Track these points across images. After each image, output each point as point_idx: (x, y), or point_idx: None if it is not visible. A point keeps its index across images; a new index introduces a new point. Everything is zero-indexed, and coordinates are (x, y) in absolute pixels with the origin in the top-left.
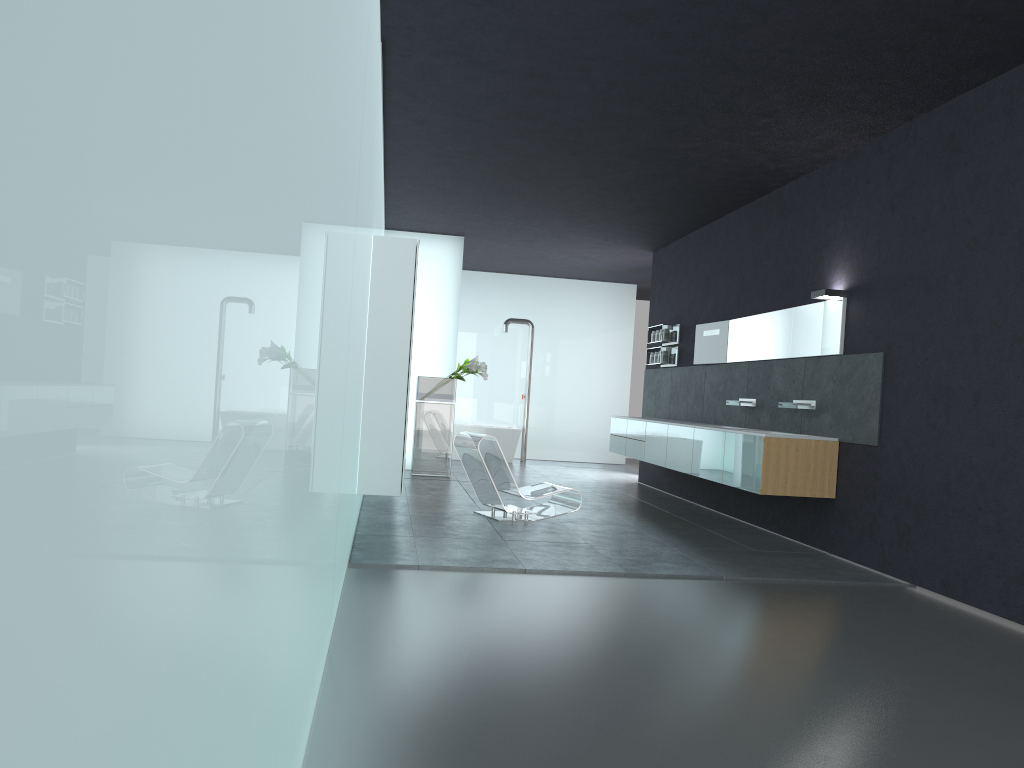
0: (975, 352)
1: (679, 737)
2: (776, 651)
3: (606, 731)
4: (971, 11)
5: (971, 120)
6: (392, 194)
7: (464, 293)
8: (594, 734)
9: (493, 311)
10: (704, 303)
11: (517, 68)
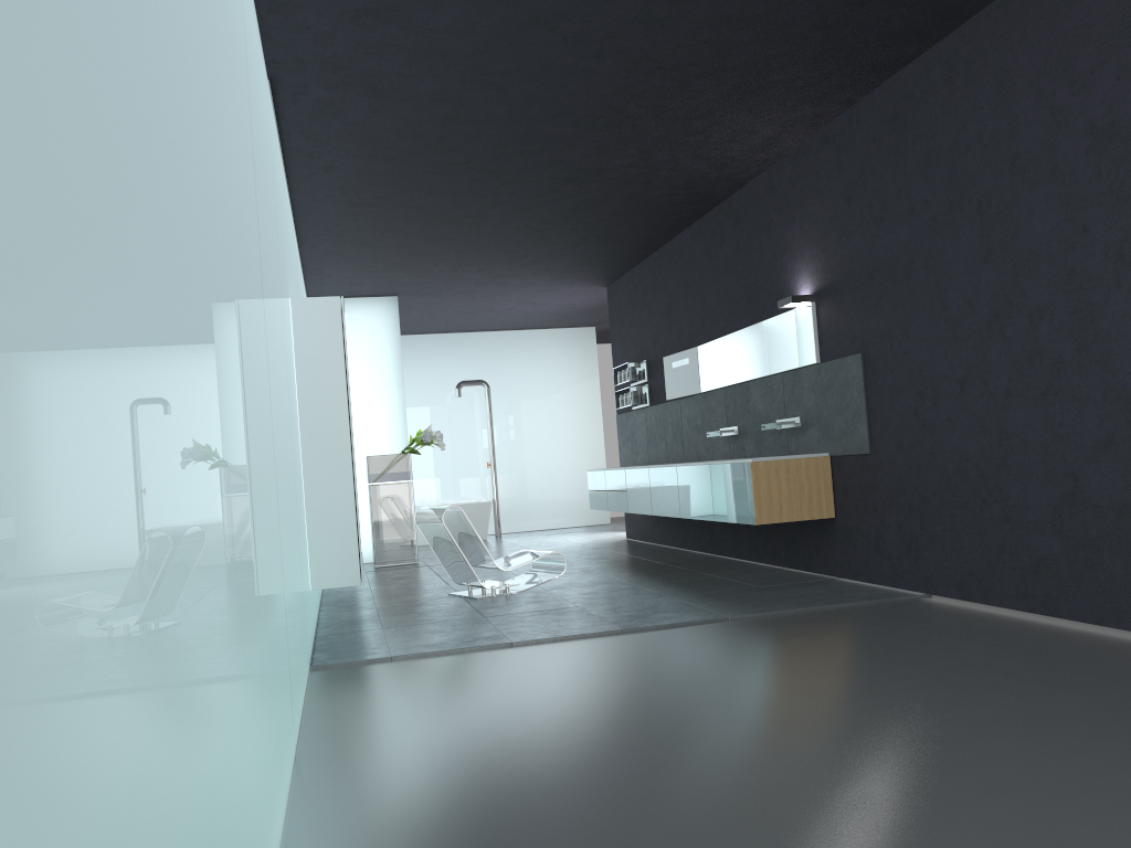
0: (953, 337)
1: (699, 783)
2: (793, 681)
3: (618, 791)
4: None
5: (912, 96)
6: (309, 257)
7: (407, 360)
8: (605, 796)
9: (442, 376)
10: (668, 333)
11: (425, 94)
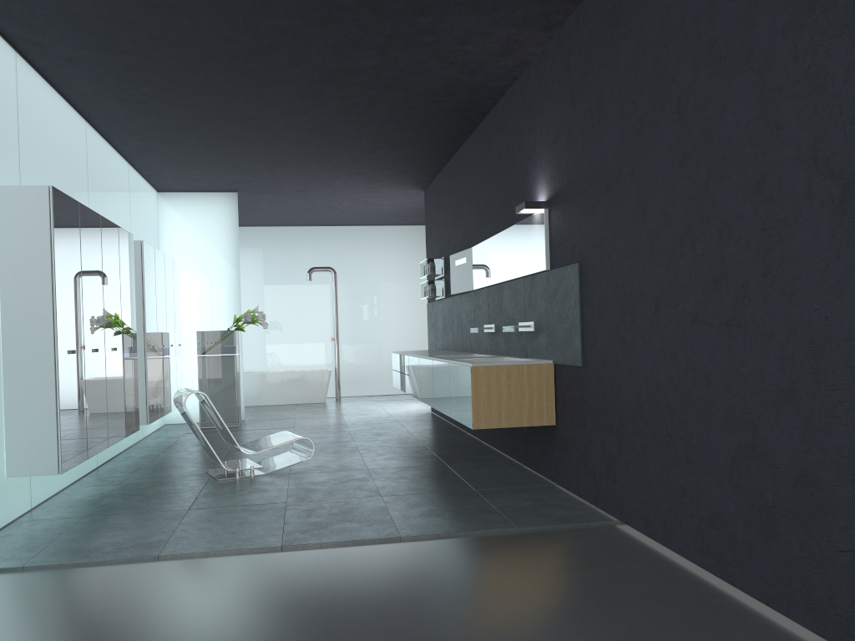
0: (651, 251)
1: None
2: None
3: None
4: None
5: None
6: (128, 153)
7: (271, 248)
8: None
9: (300, 262)
10: (457, 233)
11: None
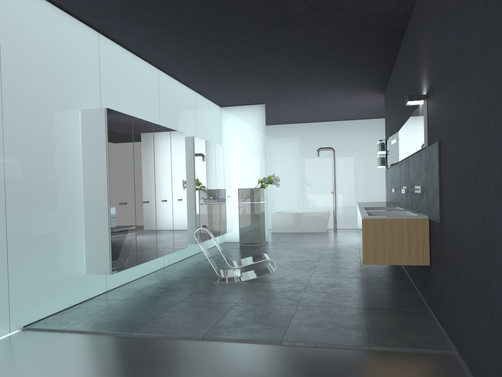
0: (472, 130)
1: None
2: None
3: None
4: None
5: None
6: (191, 85)
7: (296, 136)
8: None
9: (314, 145)
10: (394, 122)
11: None
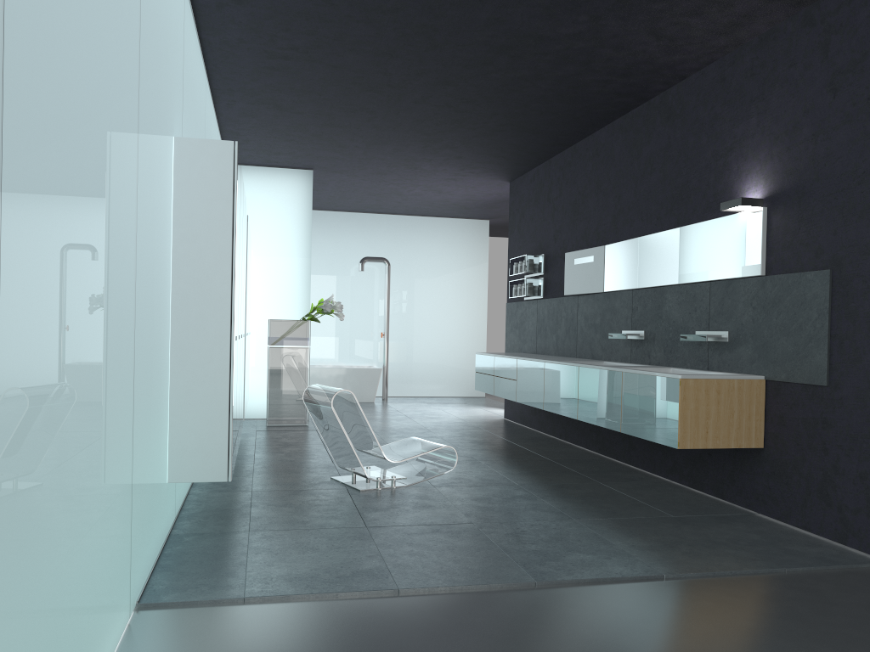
0: None
1: None
2: None
3: None
4: None
5: None
6: (225, 116)
7: (318, 233)
8: None
9: (348, 250)
10: (572, 229)
11: None
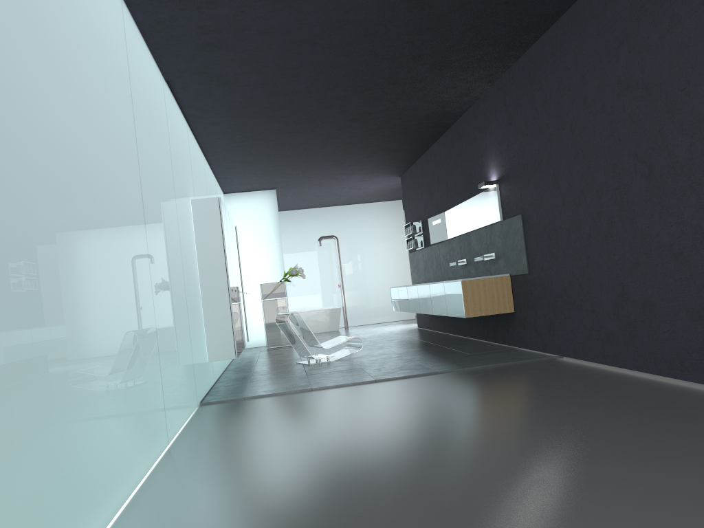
0: (563, 204)
1: (356, 456)
2: (445, 405)
3: (314, 460)
4: (503, 1)
5: (537, 62)
6: (217, 171)
7: (289, 225)
8: (306, 463)
9: (311, 234)
10: (431, 204)
11: (255, 82)
